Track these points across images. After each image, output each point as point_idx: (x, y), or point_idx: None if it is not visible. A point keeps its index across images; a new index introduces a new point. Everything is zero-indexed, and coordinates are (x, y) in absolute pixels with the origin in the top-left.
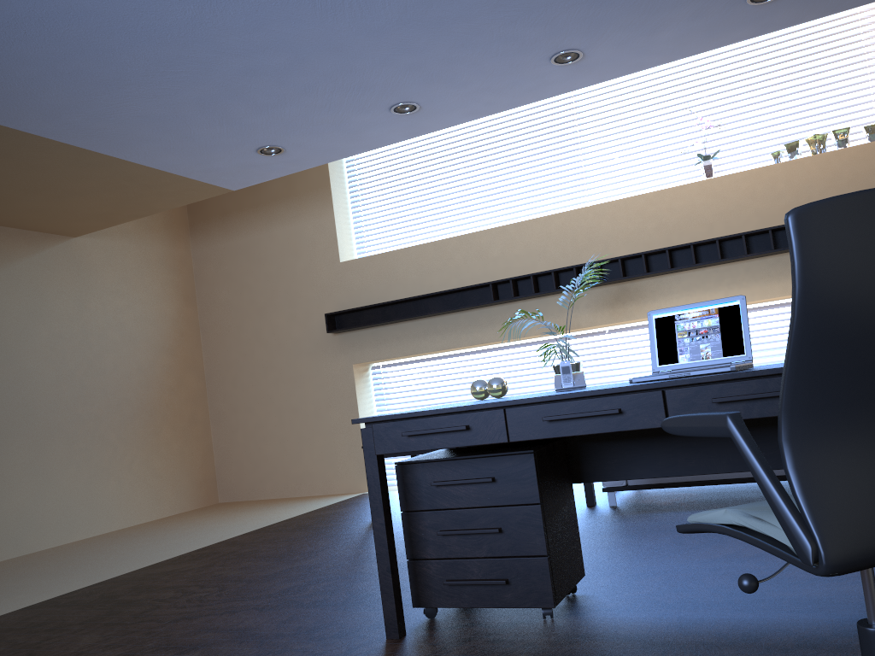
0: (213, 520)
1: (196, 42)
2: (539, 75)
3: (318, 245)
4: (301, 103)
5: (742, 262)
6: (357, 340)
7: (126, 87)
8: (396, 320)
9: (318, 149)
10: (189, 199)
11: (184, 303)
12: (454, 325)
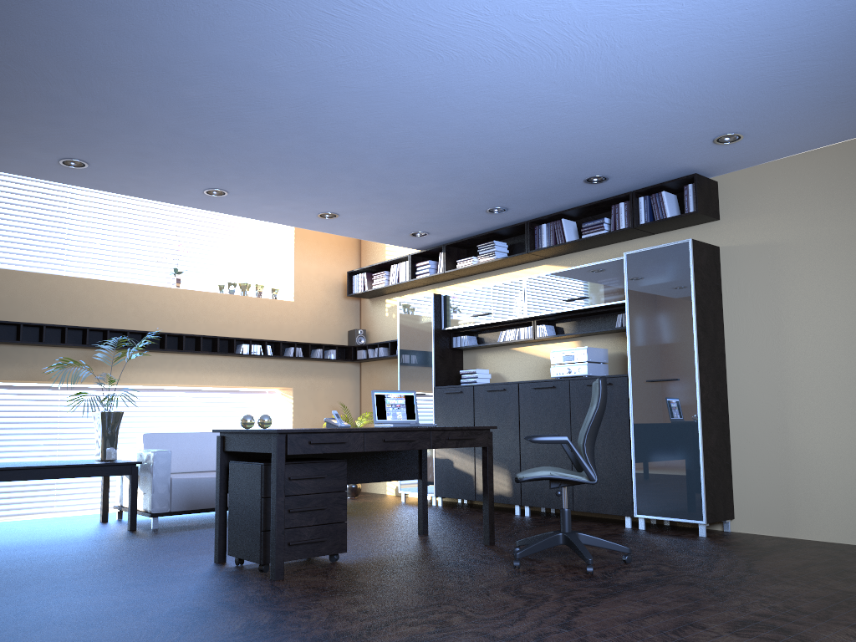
0: None
1: (79, 72)
2: (183, 191)
3: None
4: (22, 125)
5: (191, 355)
6: None
7: None
8: None
9: None
10: None
11: None
12: None
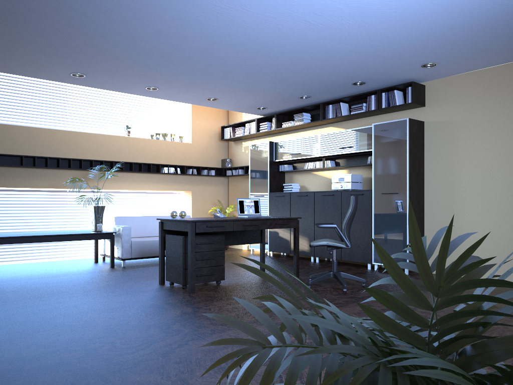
0: None
1: (87, 36)
2: (134, 87)
3: None
4: (54, 58)
5: (136, 173)
6: None
7: (17, 24)
8: None
9: (5, 66)
10: None
11: None
12: None
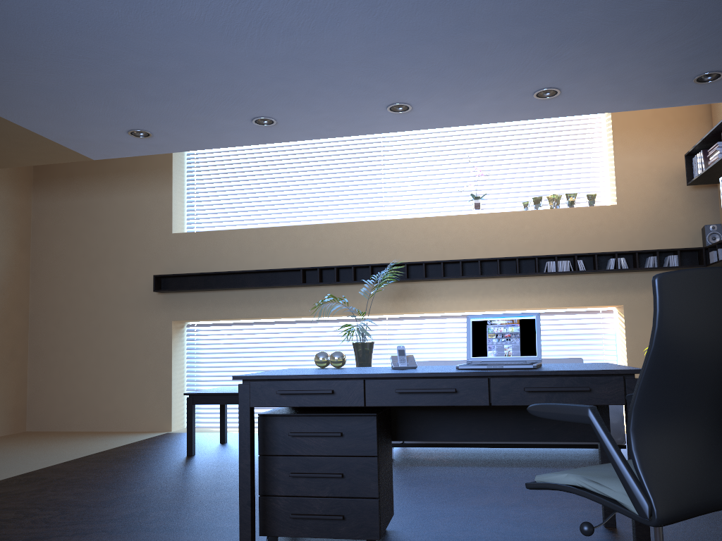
0: (27, 447)
1: (111, 37)
2: (375, 117)
3: (154, 216)
4: (181, 102)
5: (494, 279)
6: (179, 301)
7: (32, 60)
8: (217, 289)
9: (181, 139)
10: (50, 160)
11: (19, 248)
12: (265, 299)
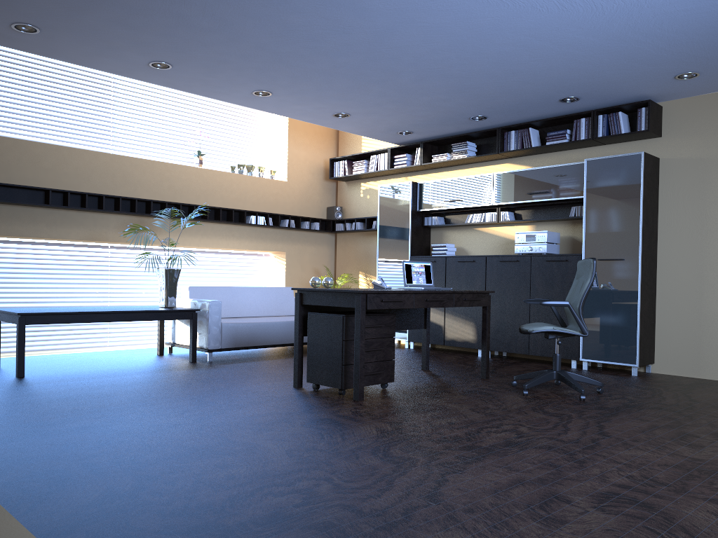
0: None
1: None
2: (236, 91)
3: None
4: (138, 34)
5: (211, 223)
6: None
7: None
8: None
9: (50, 45)
10: None
11: None
12: None
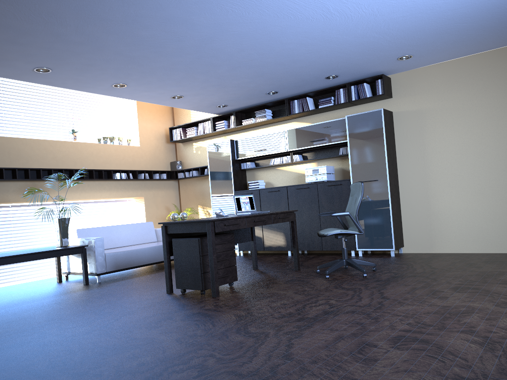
0: None
1: (84, 21)
2: (100, 85)
3: None
4: (26, 48)
5: (87, 181)
6: None
7: (6, 4)
8: None
9: None
10: None
11: None
12: None
